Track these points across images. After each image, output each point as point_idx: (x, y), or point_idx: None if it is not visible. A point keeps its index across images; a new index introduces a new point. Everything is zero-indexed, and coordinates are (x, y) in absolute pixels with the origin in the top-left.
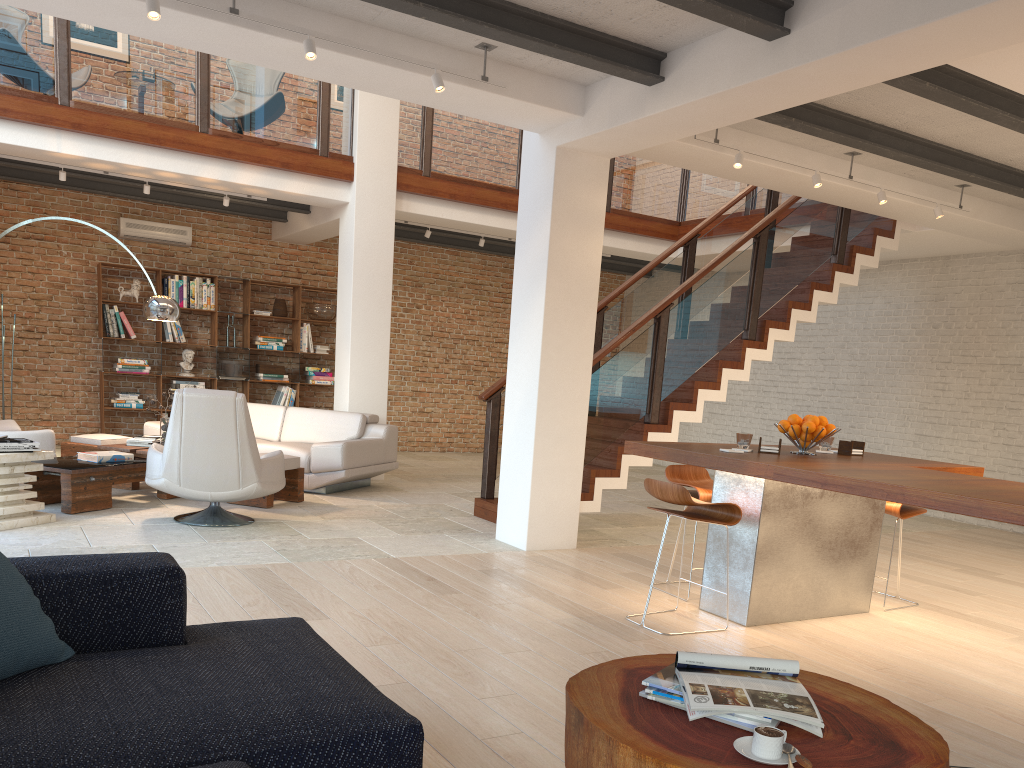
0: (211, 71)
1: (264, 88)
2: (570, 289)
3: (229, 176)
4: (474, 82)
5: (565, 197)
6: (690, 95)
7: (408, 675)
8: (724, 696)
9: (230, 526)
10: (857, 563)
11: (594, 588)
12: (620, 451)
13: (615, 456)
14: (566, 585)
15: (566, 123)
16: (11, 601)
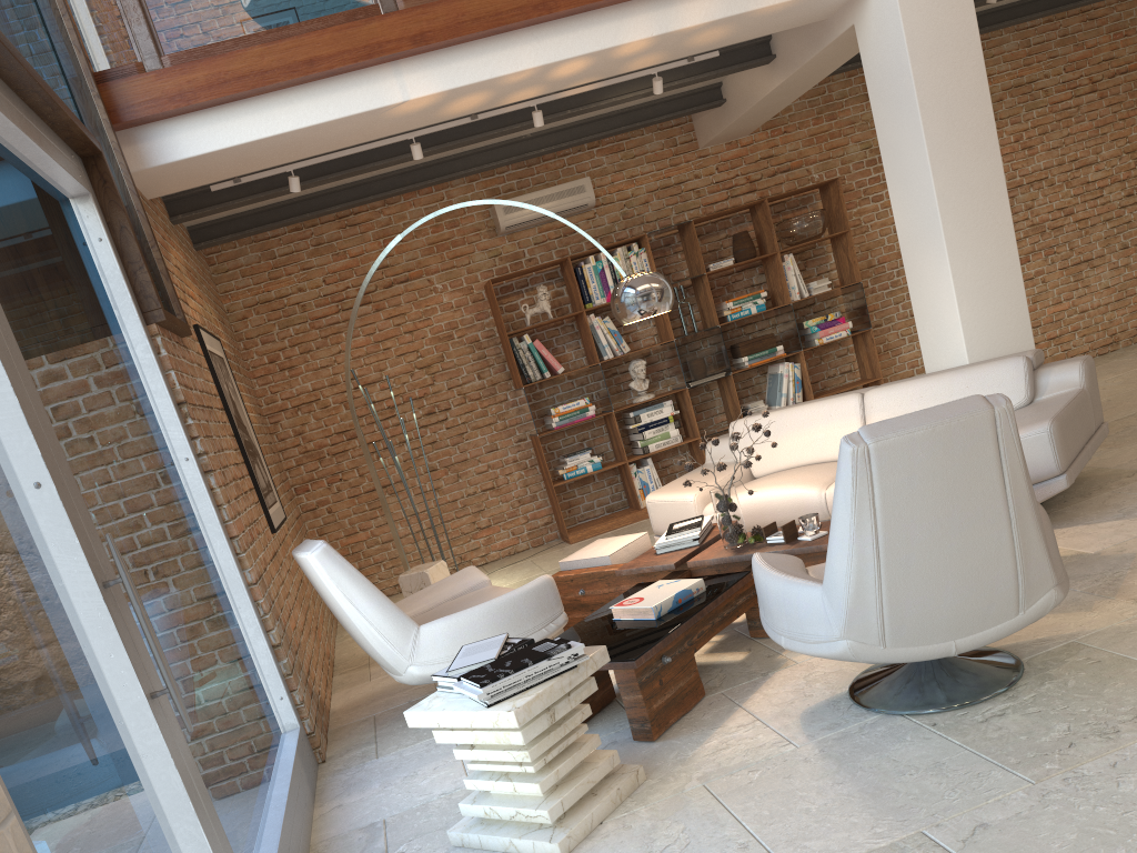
0: None
1: None
2: None
3: (668, 22)
4: None
5: None
6: None
7: None
8: None
9: (997, 695)
10: None
11: None
12: None
13: None
14: None
15: None
16: None
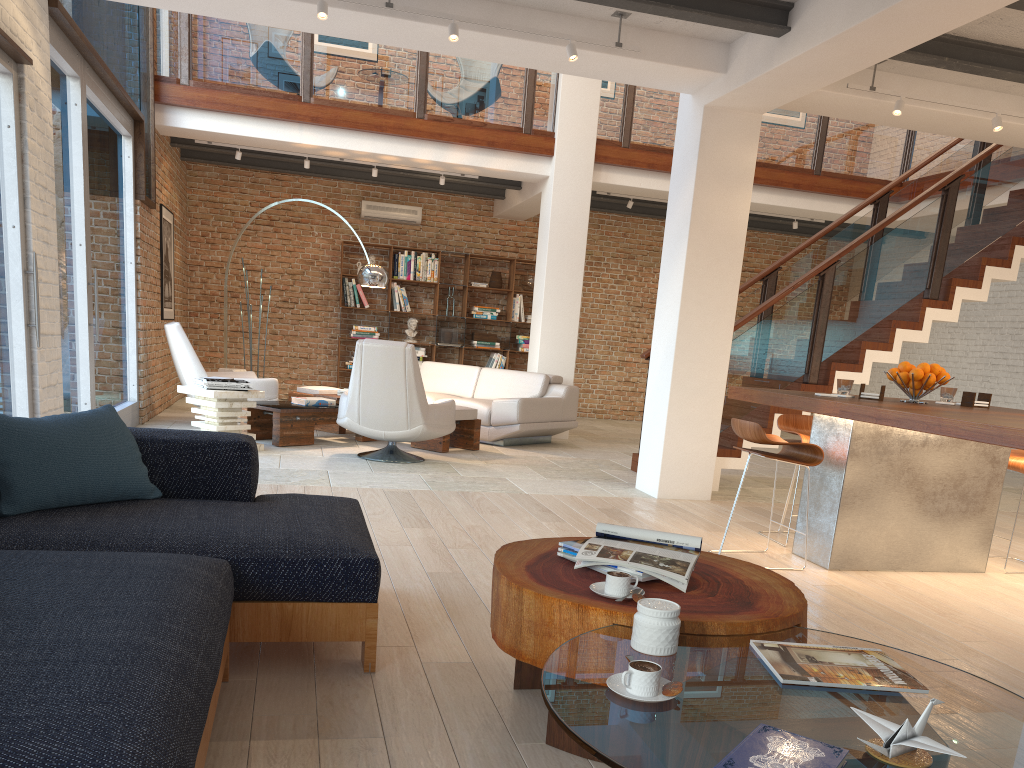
0: (429, 62)
1: (475, 74)
2: (713, 245)
3: (441, 157)
4: (613, 49)
5: (711, 155)
6: (809, 42)
7: (467, 569)
8: (610, 553)
9: (400, 463)
10: (970, 519)
11: (698, 529)
12: (772, 410)
13: (767, 415)
14: (672, 525)
15: (712, 82)
16: (116, 449)
